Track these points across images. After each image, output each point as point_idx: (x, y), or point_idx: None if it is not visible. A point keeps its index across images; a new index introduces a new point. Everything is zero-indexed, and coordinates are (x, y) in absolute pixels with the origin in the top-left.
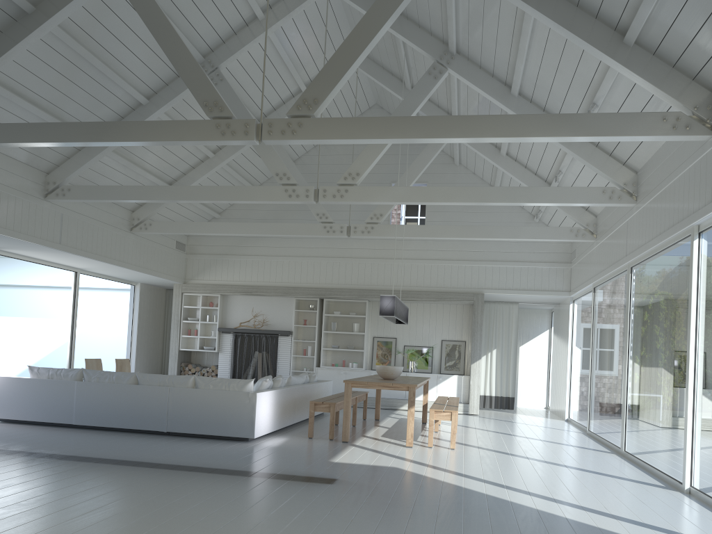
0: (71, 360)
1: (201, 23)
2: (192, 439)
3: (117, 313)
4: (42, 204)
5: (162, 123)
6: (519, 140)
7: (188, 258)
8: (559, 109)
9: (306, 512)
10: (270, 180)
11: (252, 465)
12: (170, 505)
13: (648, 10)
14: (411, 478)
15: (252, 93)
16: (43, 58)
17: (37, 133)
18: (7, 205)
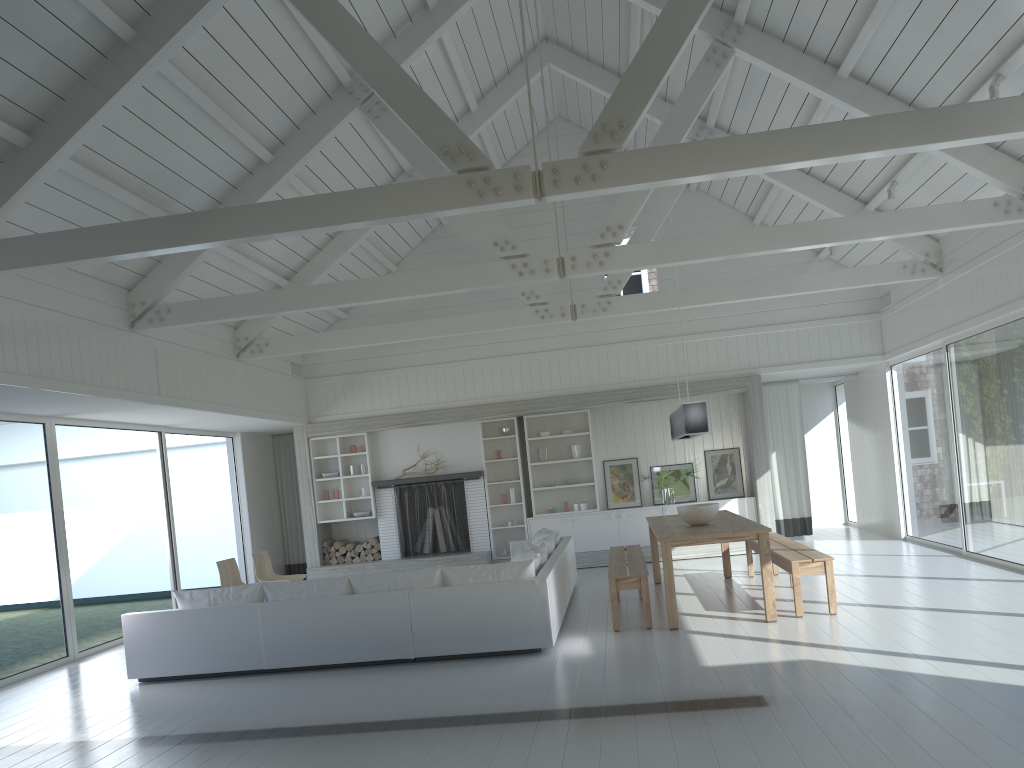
0: (175, 565)
1: None
2: (457, 662)
3: (197, 482)
4: (130, 338)
5: (378, 190)
6: (949, 145)
7: (307, 385)
8: (919, 90)
9: (809, 763)
10: (414, 251)
11: (609, 693)
12: None
13: None
14: (857, 675)
15: None
16: (137, 111)
17: (173, 231)
18: (88, 348)
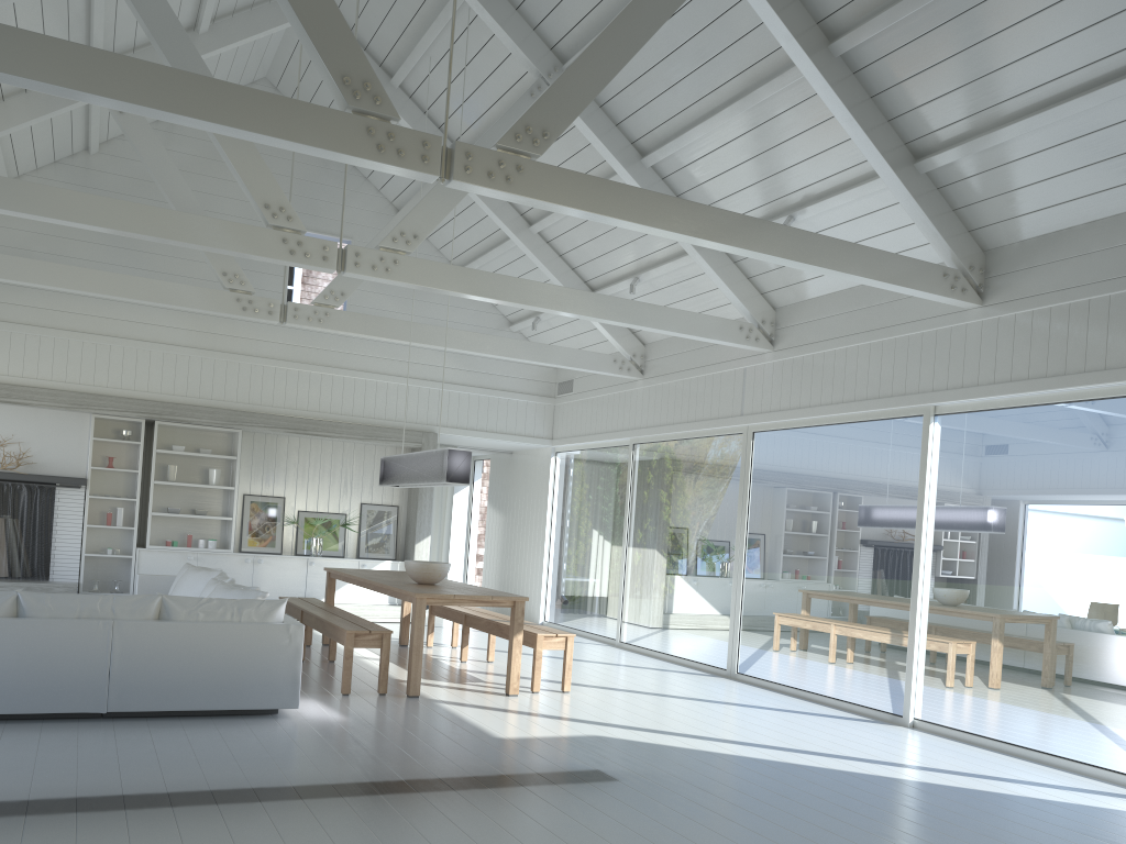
0: None
1: None
2: (170, 721)
3: None
4: None
5: (251, 93)
6: (802, 266)
7: None
8: (708, 203)
9: (728, 835)
10: (40, 172)
11: (429, 764)
12: None
13: (986, 146)
14: (664, 752)
15: (123, 10)
16: None
17: None
18: None
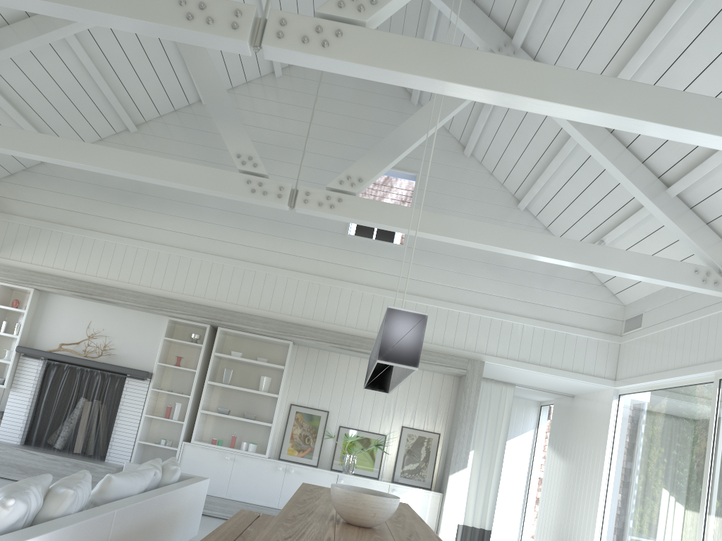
0: None
1: None
2: None
3: None
4: None
5: None
6: None
7: None
8: None
9: None
10: (162, 118)
11: None
12: None
13: None
14: None
15: None
16: None
17: None
18: None
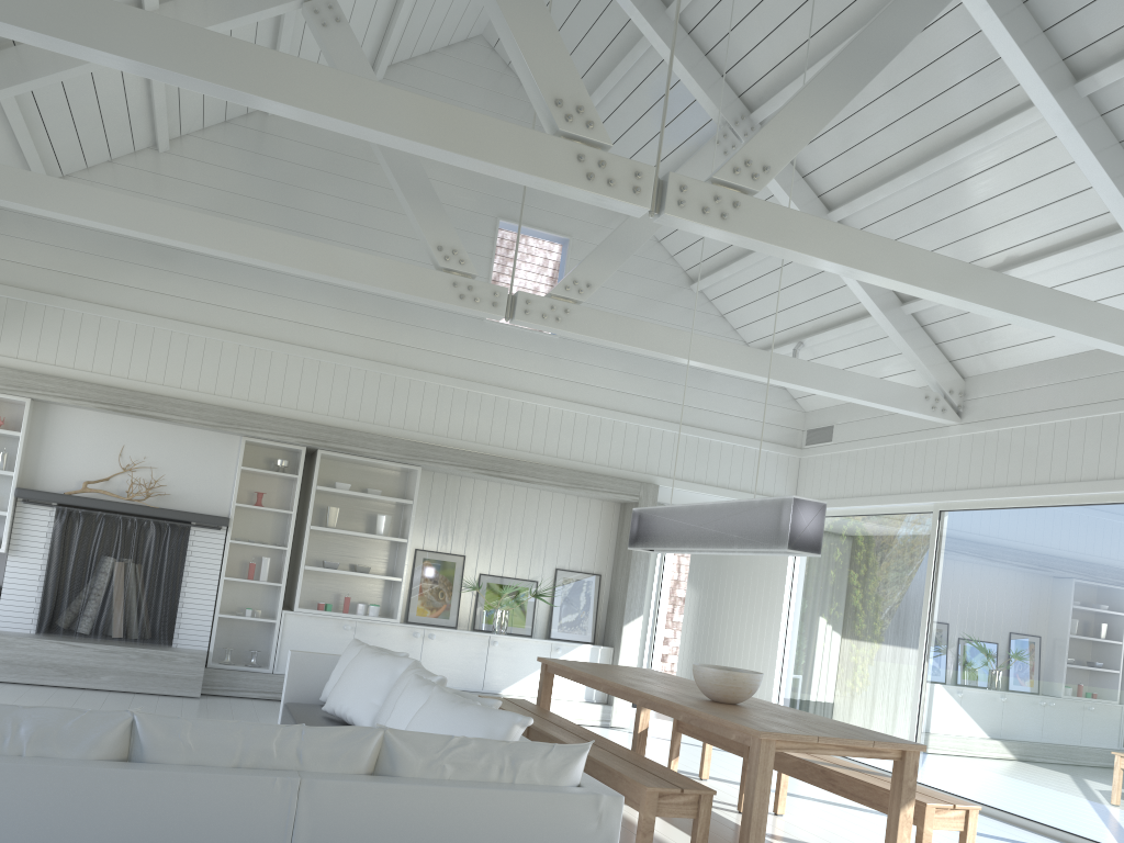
0: None
1: None
2: None
3: None
4: None
5: None
6: None
7: None
8: None
9: None
10: (206, 133)
11: None
12: None
13: None
14: None
15: None
16: None
17: None
18: None
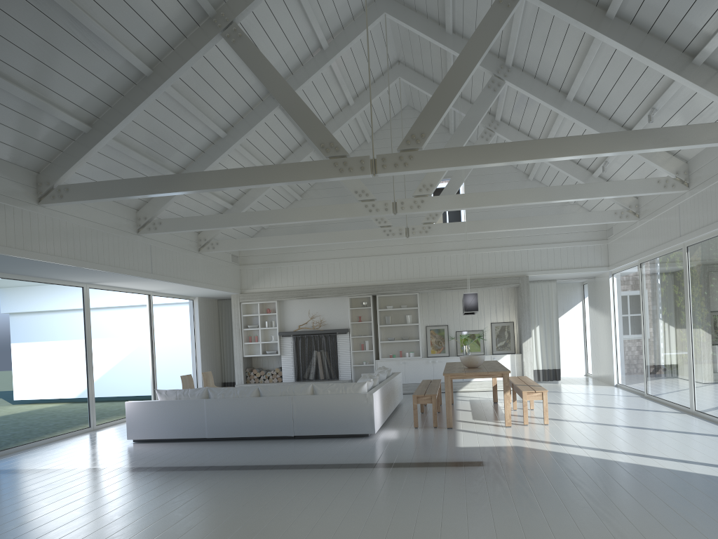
0: (155, 378)
1: (276, 60)
2: (318, 439)
3: (169, 327)
4: (136, 238)
5: (284, 166)
6: (607, 154)
7: (241, 269)
8: (613, 111)
9: (491, 490)
10: (313, 187)
11: (400, 457)
12: (379, 496)
13: None
14: (540, 454)
15: None
16: (149, 111)
17: (168, 184)
18: (113, 245)
